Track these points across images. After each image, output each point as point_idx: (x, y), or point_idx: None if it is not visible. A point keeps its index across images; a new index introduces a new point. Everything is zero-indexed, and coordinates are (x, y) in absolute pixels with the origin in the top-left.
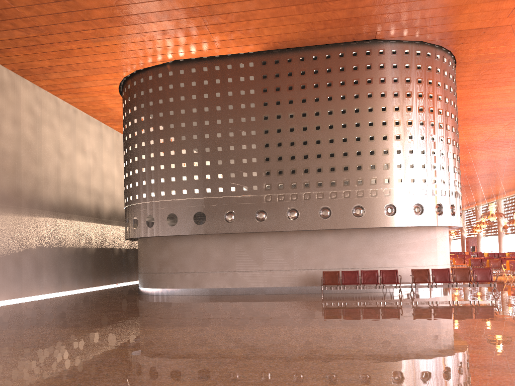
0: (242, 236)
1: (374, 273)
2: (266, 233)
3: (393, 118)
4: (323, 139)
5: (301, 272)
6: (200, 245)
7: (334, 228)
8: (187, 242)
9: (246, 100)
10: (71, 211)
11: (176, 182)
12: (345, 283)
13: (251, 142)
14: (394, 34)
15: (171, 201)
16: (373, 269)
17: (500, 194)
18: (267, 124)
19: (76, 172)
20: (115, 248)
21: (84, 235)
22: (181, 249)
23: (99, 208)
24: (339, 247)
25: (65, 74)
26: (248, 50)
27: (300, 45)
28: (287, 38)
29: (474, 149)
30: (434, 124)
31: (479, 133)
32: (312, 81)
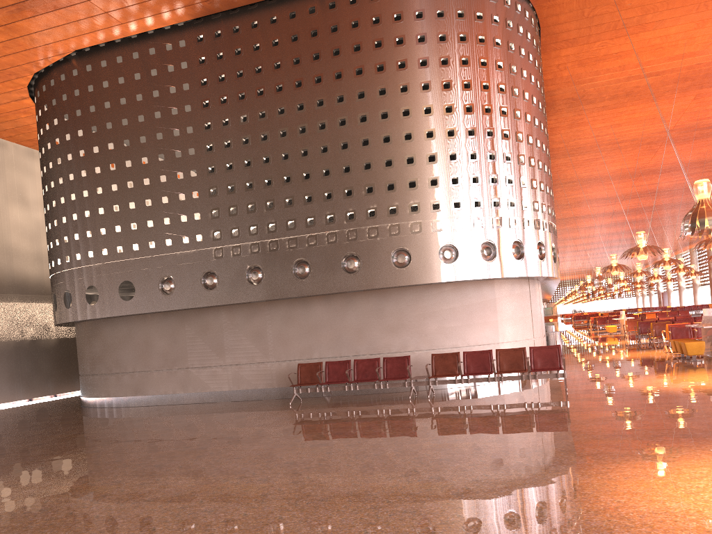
0: (193, 314)
1: (374, 363)
2: (227, 307)
3: (398, 106)
4: (292, 152)
5: (279, 365)
6: (139, 331)
7: (316, 294)
8: (121, 326)
9: (179, 102)
10: (3, 289)
11: (93, 238)
12: (330, 381)
13: (189, 167)
14: None
15: (89, 267)
16: (387, 356)
17: None
18: (210, 136)
19: (11, 233)
20: None
21: (32, 322)
22: (114, 338)
23: None
24: (333, 323)
25: None
26: (170, 21)
27: (245, 3)
28: None
29: (662, 144)
30: (474, 109)
31: (655, 118)
32: (270, 58)
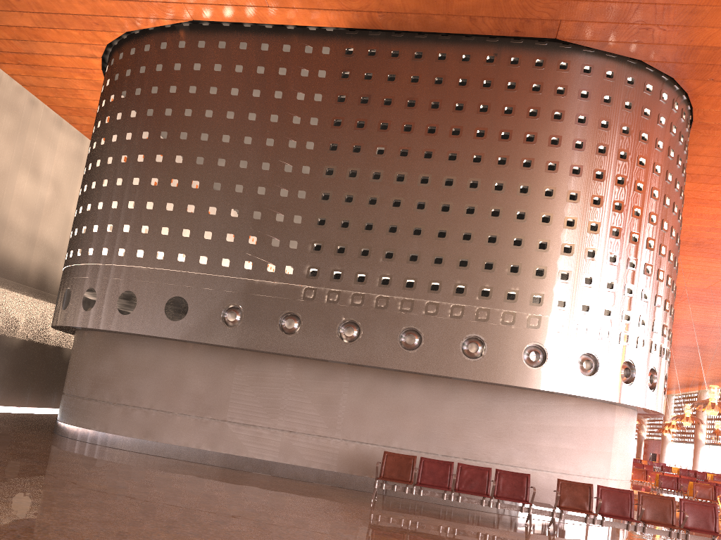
0: (250, 357)
1: (483, 474)
2: (296, 359)
3: (566, 187)
4: (430, 203)
5: (346, 445)
6: (172, 360)
7: (422, 372)
8: (149, 349)
9: (305, 111)
10: None
11: (148, 236)
12: (424, 483)
13: (298, 186)
14: (592, 33)
15: (133, 268)
16: (485, 465)
17: (706, 382)
18: (333, 159)
19: (11, 203)
20: (66, 347)
21: (1, 313)
22: (135, 361)
23: (47, 274)
24: (426, 410)
25: (0, 17)
26: (323, 22)
27: (418, 29)
28: (395, 6)
29: (684, 299)
30: (642, 214)
31: (699, 274)
32: (429, 95)
